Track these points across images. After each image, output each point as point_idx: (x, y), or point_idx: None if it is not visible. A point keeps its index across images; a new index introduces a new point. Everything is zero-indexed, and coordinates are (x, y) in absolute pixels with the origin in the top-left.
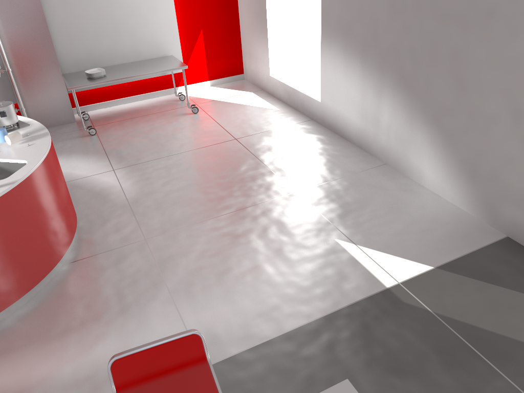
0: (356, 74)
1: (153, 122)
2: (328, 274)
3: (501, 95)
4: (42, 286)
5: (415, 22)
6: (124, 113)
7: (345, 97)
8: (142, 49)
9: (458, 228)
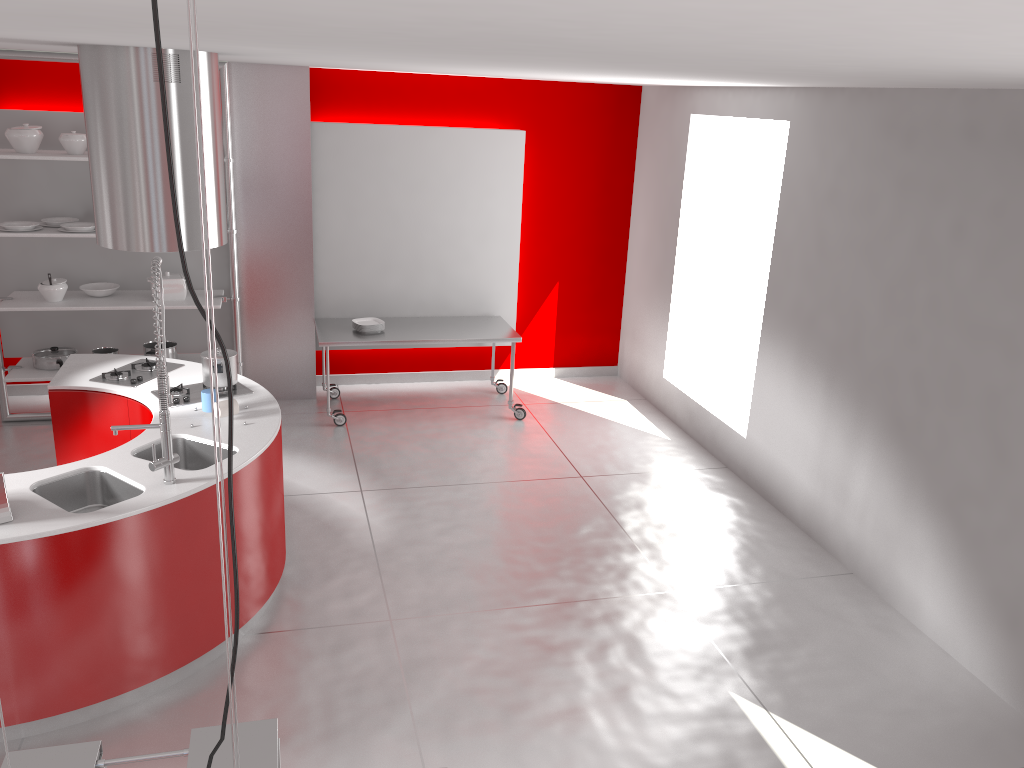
0: (815, 402)
1: (444, 422)
2: (704, 752)
3: None
4: (205, 662)
5: (926, 331)
6: (398, 398)
7: (790, 438)
8: (451, 298)
9: (974, 722)
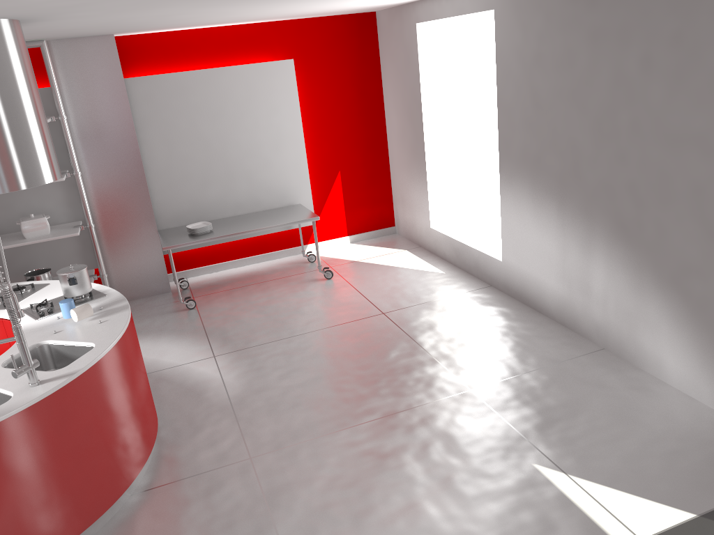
0: (552, 223)
1: (272, 291)
2: (524, 520)
3: None
4: (99, 526)
5: (633, 149)
6: (234, 279)
7: (537, 254)
8: (261, 197)
9: None
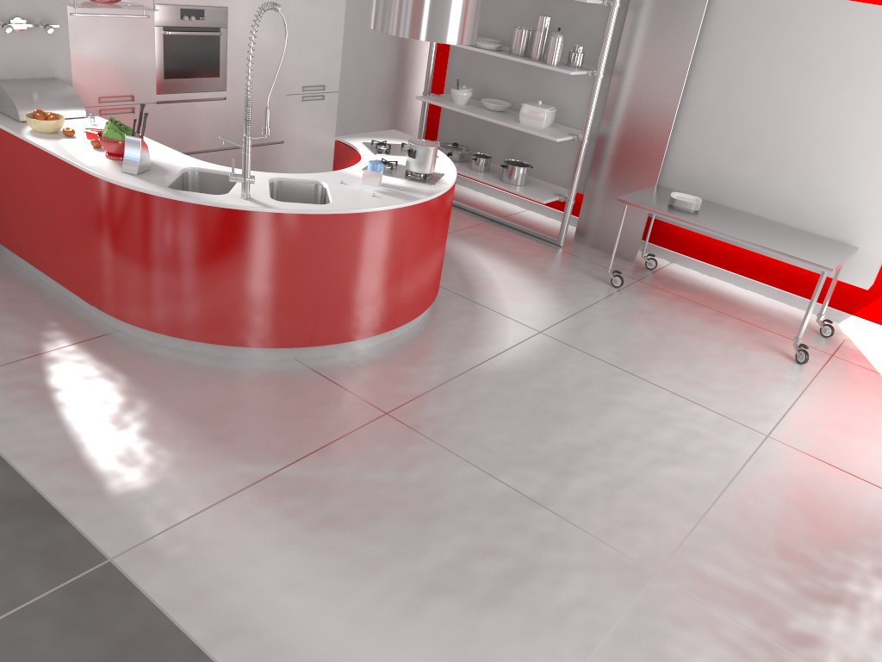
0: None
1: (713, 328)
2: None
3: None
4: (246, 356)
5: None
6: (707, 293)
7: None
8: (807, 209)
9: None
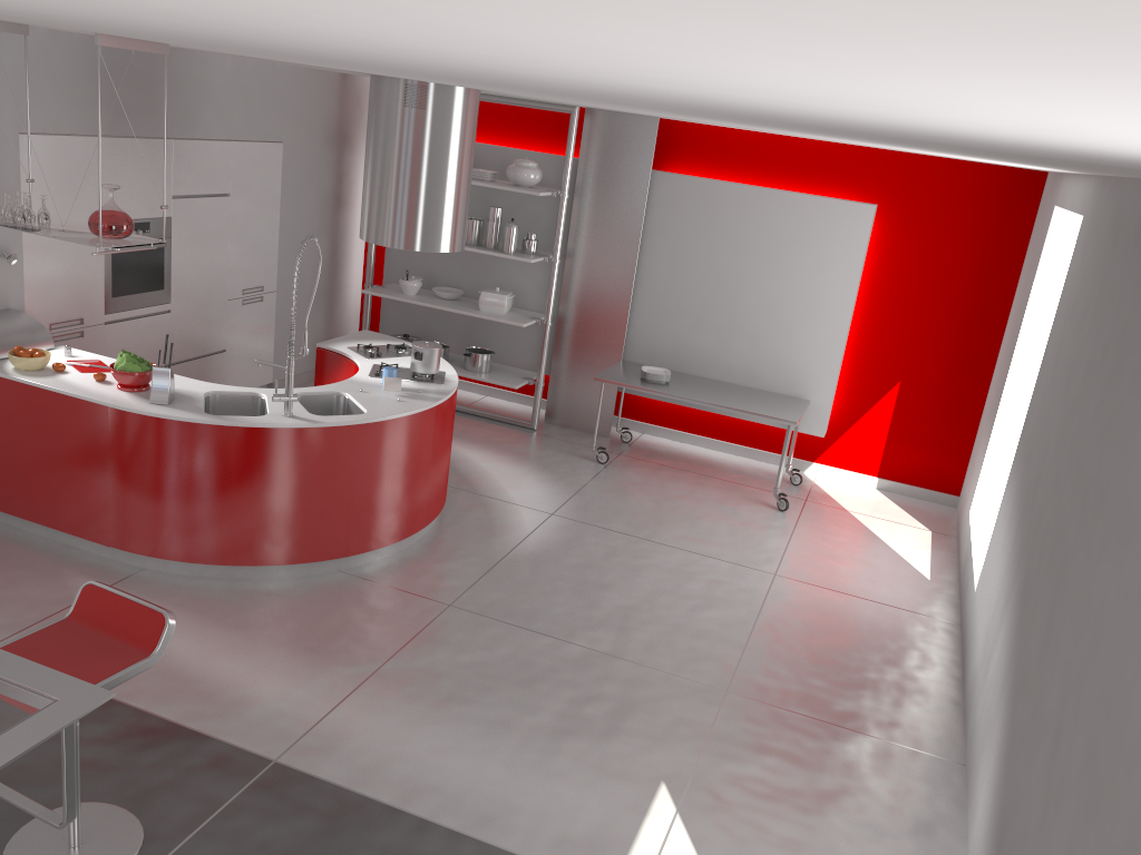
0: (1006, 554)
1: (701, 489)
2: (570, 805)
3: (1061, 681)
4: (290, 574)
5: (1062, 477)
6: (684, 458)
7: (988, 595)
8: (762, 370)
9: None
